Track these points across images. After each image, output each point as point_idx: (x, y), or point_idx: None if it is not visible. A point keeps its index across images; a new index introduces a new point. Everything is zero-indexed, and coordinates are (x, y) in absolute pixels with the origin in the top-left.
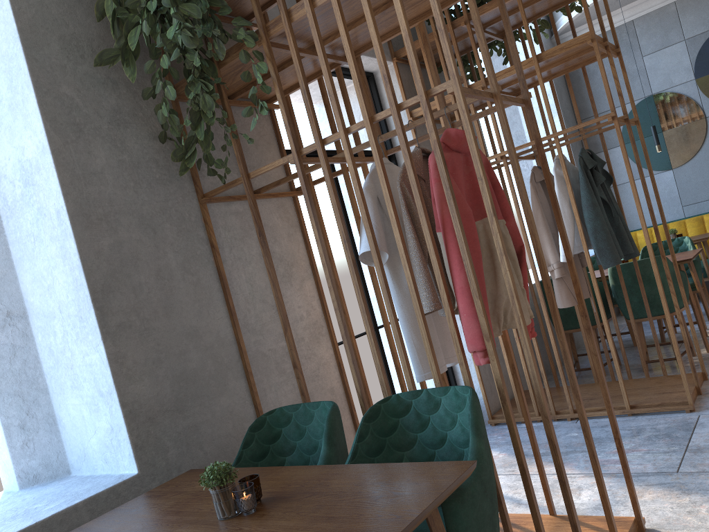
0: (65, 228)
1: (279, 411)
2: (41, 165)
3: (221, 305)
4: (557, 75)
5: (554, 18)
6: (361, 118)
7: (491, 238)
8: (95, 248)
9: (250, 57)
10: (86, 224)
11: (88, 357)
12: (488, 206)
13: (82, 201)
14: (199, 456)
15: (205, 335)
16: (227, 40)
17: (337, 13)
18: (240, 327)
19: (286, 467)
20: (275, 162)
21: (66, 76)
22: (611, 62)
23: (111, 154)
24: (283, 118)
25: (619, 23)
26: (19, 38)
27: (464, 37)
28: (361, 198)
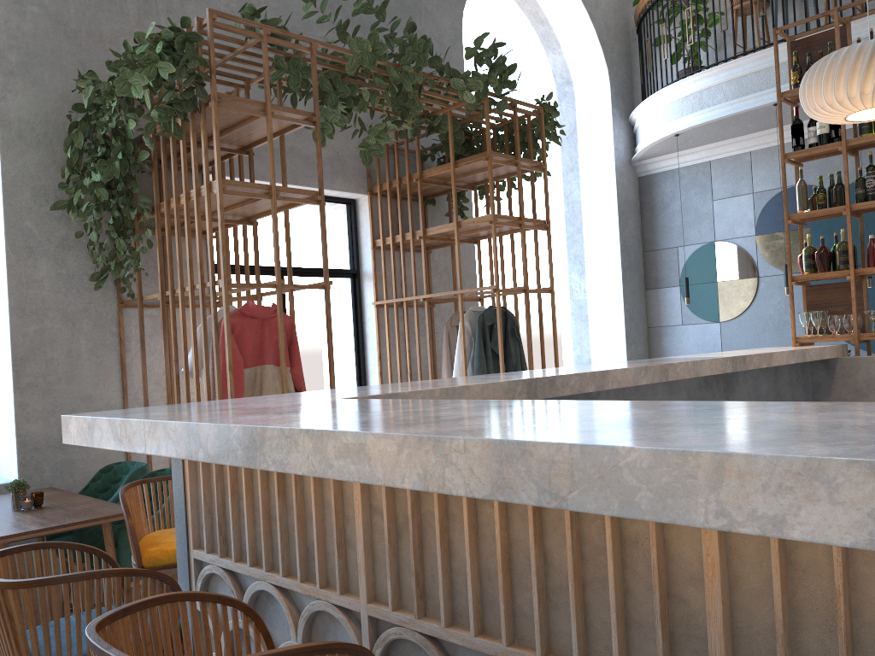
0: (6, 315)
1: (124, 464)
2: (2, 271)
3: (117, 381)
4: (503, 233)
5: (636, 142)
6: (343, 234)
7: (263, 380)
8: (23, 331)
9: (141, 225)
10: (20, 314)
11: (7, 399)
12: (227, 363)
13: (22, 299)
14: (69, 481)
15: (97, 401)
16: (133, 209)
17: (185, 214)
18: (130, 400)
19: (83, 495)
20: (154, 294)
21: (31, 215)
22: (522, 239)
23: (52, 269)
24: (158, 268)
25: (697, 161)
26: (1, 190)
27: (431, 185)
28: (183, 335)
